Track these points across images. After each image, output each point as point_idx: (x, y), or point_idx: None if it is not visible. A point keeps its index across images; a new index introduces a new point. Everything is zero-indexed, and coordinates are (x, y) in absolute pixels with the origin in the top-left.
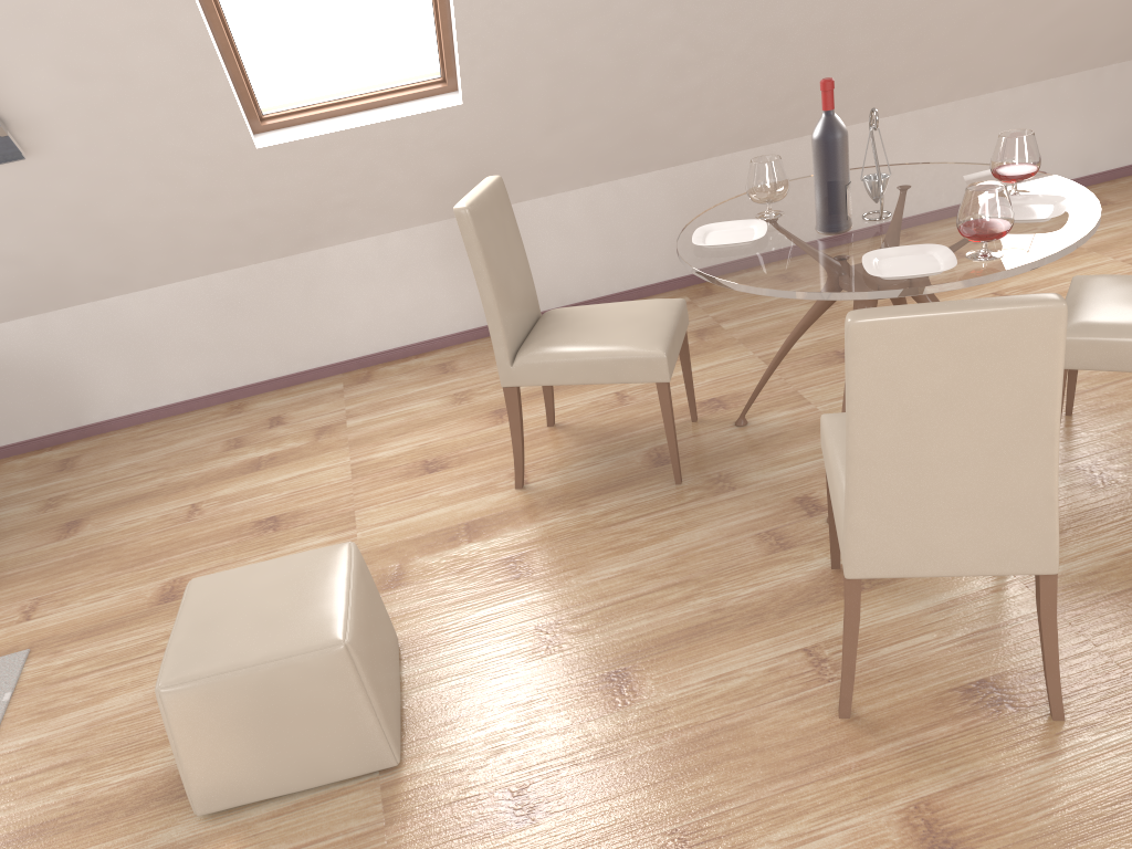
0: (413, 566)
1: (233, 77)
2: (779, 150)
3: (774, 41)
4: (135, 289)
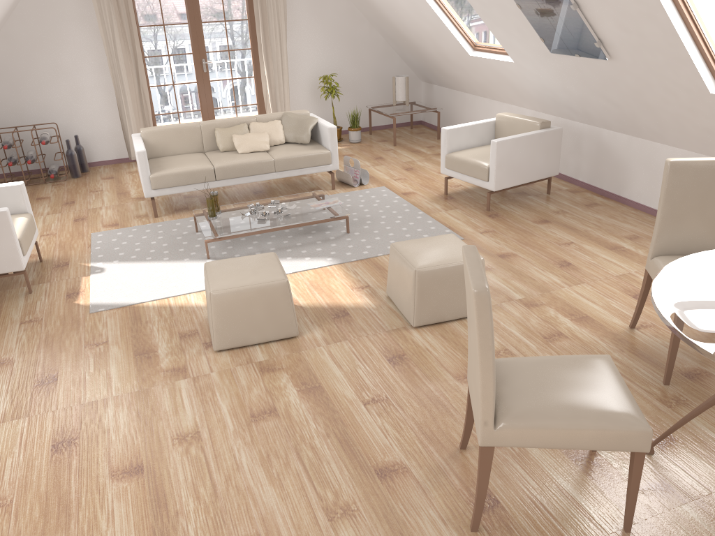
0: (543, 308)
1: (700, 50)
2: None
3: None
4: (667, 144)
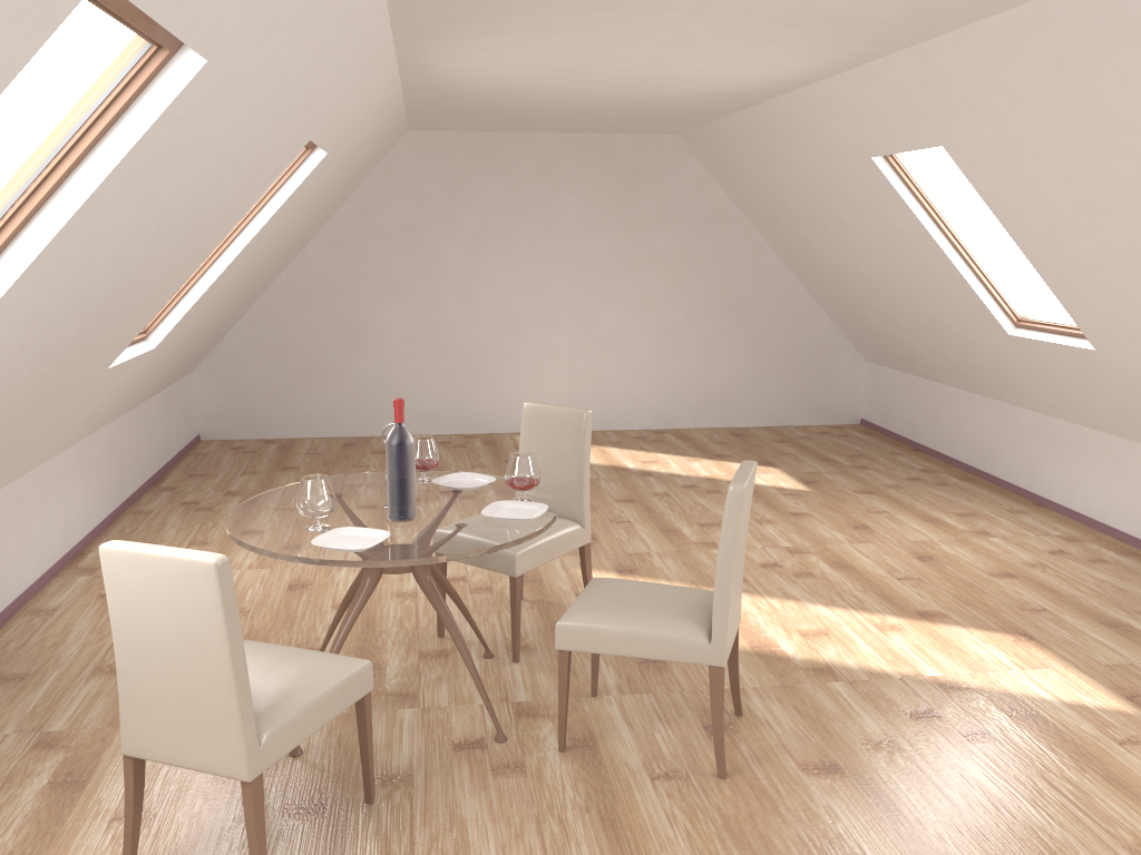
0: None
1: None
2: None
3: (33, 404)
4: None
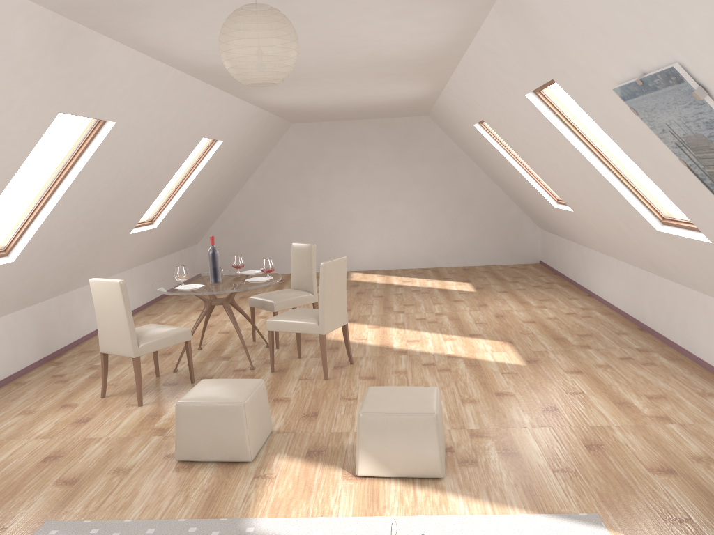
0: (159, 426)
1: None
2: (62, 298)
3: (92, 244)
4: None
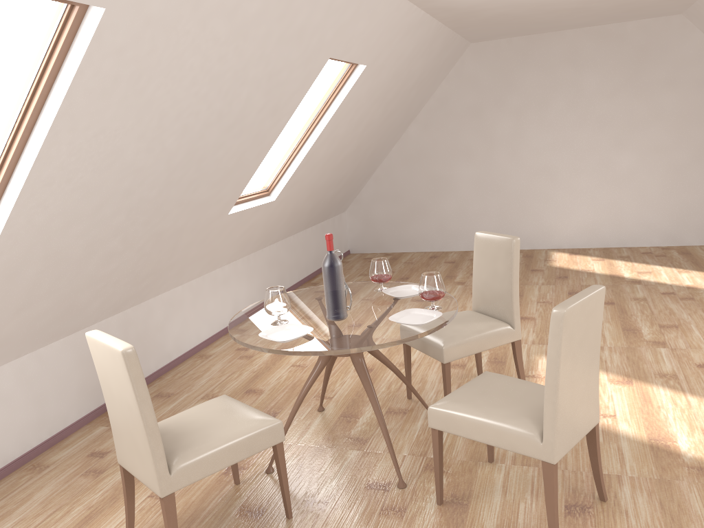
0: None
1: None
2: (130, 313)
3: (157, 238)
4: None
